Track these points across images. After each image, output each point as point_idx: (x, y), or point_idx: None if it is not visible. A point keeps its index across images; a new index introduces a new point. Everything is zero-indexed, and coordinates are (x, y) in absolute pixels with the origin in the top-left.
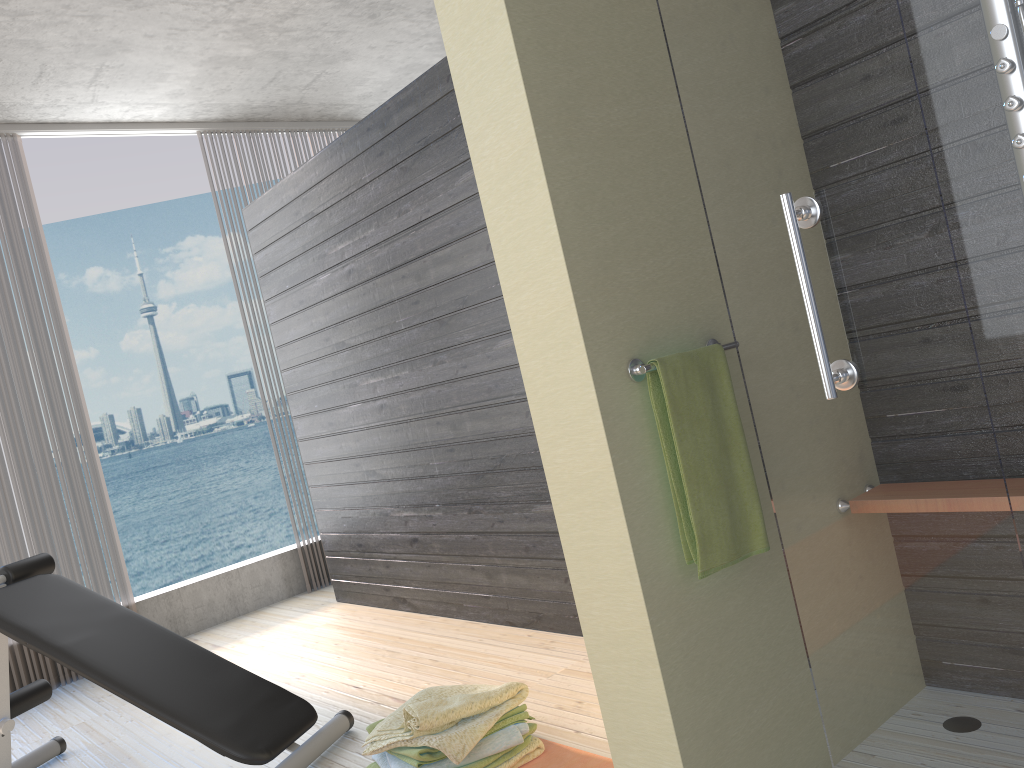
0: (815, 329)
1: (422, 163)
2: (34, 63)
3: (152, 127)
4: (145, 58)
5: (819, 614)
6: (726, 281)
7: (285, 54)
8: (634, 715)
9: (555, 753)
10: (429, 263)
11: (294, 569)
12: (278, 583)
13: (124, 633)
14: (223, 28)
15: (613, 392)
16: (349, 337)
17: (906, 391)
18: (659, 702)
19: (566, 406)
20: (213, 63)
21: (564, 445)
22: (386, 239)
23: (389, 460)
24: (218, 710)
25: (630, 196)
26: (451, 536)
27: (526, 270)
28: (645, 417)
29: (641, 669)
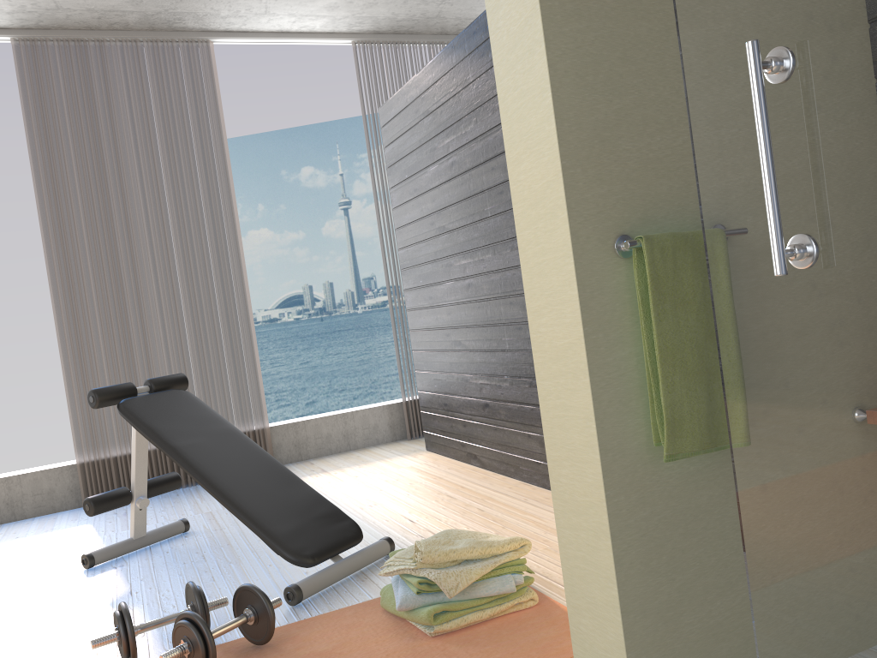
0: (769, 196)
1: None
2: None
3: (315, 37)
4: None
5: (758, 512)
6: (697, 147)
7: None
8: (588, 583)
9: (546, 607)
10: None
11: (399, 419)
12: (384, 428)
13: (224, 444)
14: None
15: (594, 265)
16: (448, 222)
17: (867, 272)
18: (608, 575)
19: (550, 276)
20: None
21: (547, 315)
22: (481, 134)
23: (471, 333)
24: (281, 517)
25: (642, 70)
26: (514, 405)
27: (525, 140)
28: (628, 294)
29: (596, 540)
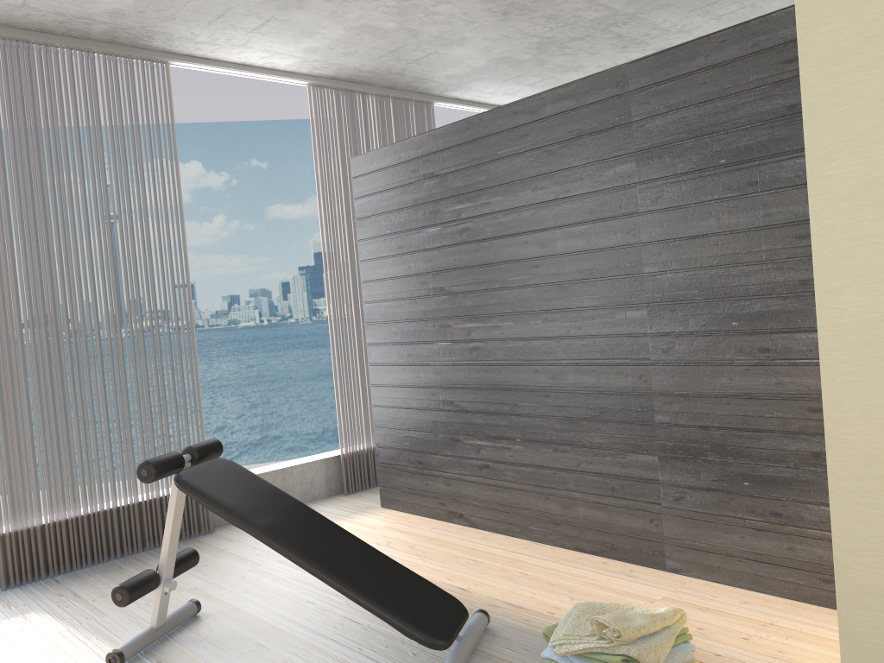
0: None
1: (571, 150)
2: (222, 6)
3: (275, 74)
4: (310, 17)
5: None
6: None
7: (417, 32)
8: (883, 656)
9: None
10: (558, 235)
11: (334, 473)
12: (321, 483)
13: (301, 520)
14: (387, 3)
15: None
16: (450, 284)
17: None
18: None
19: (871, 394)
20: (358, 30)
21: (858, 425)
22: (513, 208)
23: (472, 395)
24: (397, 598)
25: None
26: (528, 468)
27: (852, 276)
28: None
29: None
